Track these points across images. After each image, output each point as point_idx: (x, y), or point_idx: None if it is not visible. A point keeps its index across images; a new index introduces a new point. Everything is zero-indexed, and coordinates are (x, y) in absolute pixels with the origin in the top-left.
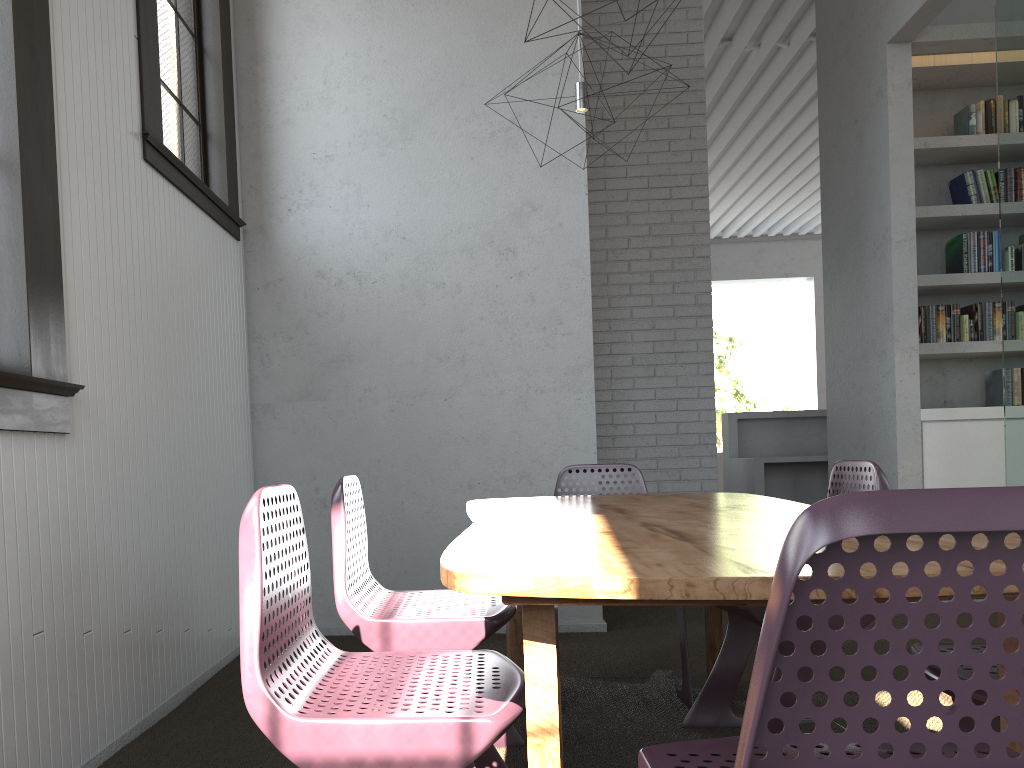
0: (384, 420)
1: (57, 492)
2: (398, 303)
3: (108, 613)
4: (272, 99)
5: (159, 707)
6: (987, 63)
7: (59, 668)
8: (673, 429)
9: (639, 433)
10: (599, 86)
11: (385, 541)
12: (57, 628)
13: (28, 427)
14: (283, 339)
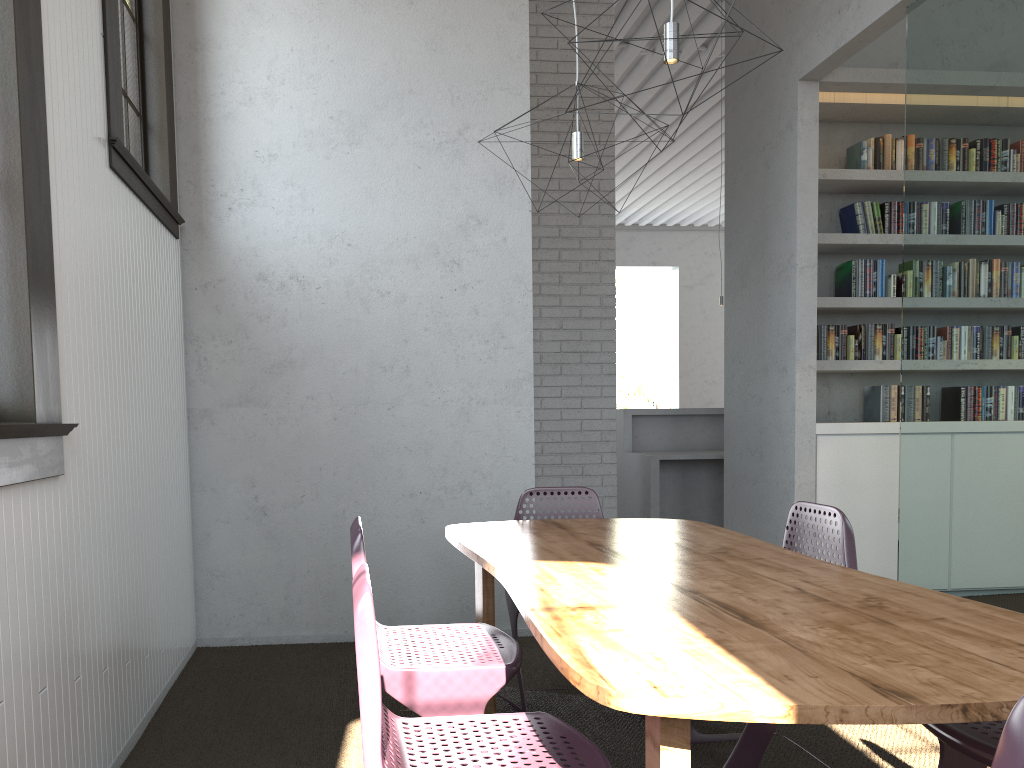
0: (326, 428)
1: (53, 538)
2: (342, 310)
3: (91, 654)
4: (212, 91)
5: (128, 740)
6: (879, 104)
7: (58, 722)
8: (577, 426)
9: (545, 429)
10: None
11: (326, 549)
12: (56, 681)
13: (34, 476)
14: (222, 342)
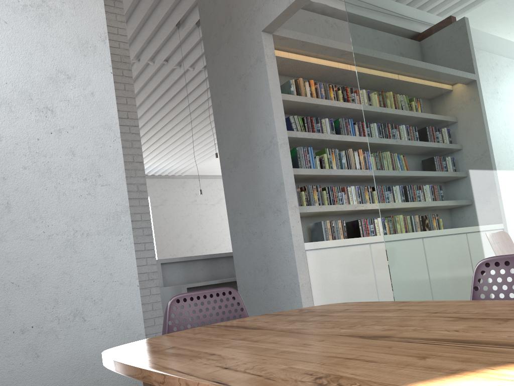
0: None
1: None
2: None
3: None
4: None
5: None
6: (295, 59)
7: None
8: None
9: None
10: None
11: None
12: None
13: None
14: None
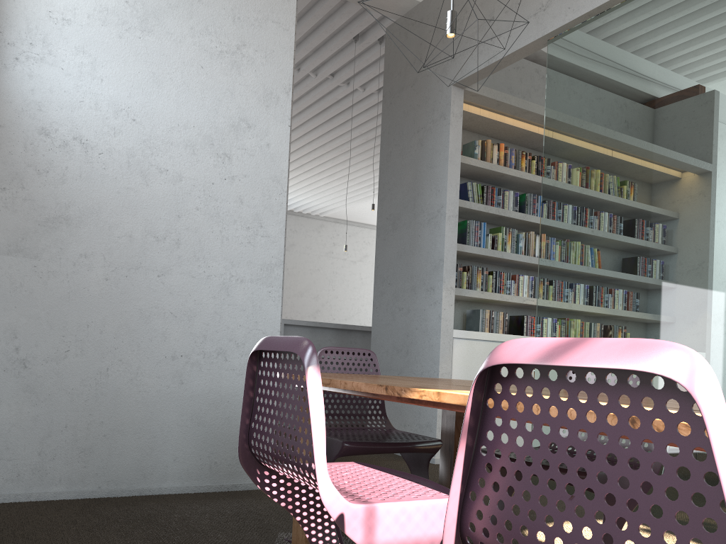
0: (97, 287)
1: None
2: (122, 178)
3: None
4: None
5: None
6: (487, 117)
7: None
8: None
9: None
10: None
11: (86, 405)
12: None
13: None
14: None
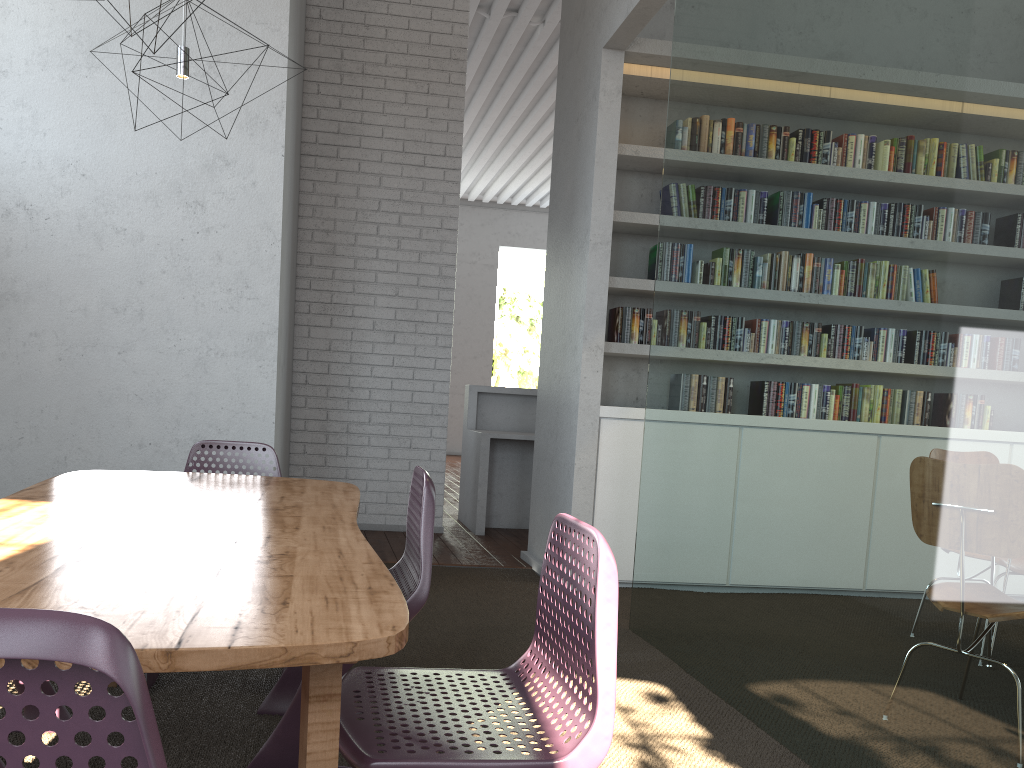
0: (50, 368)
1: None
2: (73, 244)
3: None
4: None
5: None
6: None
7: None
8: (408, 397)
9: (374, 398)
10: (362, 38)
11: None
12: None
13: None
14: None
